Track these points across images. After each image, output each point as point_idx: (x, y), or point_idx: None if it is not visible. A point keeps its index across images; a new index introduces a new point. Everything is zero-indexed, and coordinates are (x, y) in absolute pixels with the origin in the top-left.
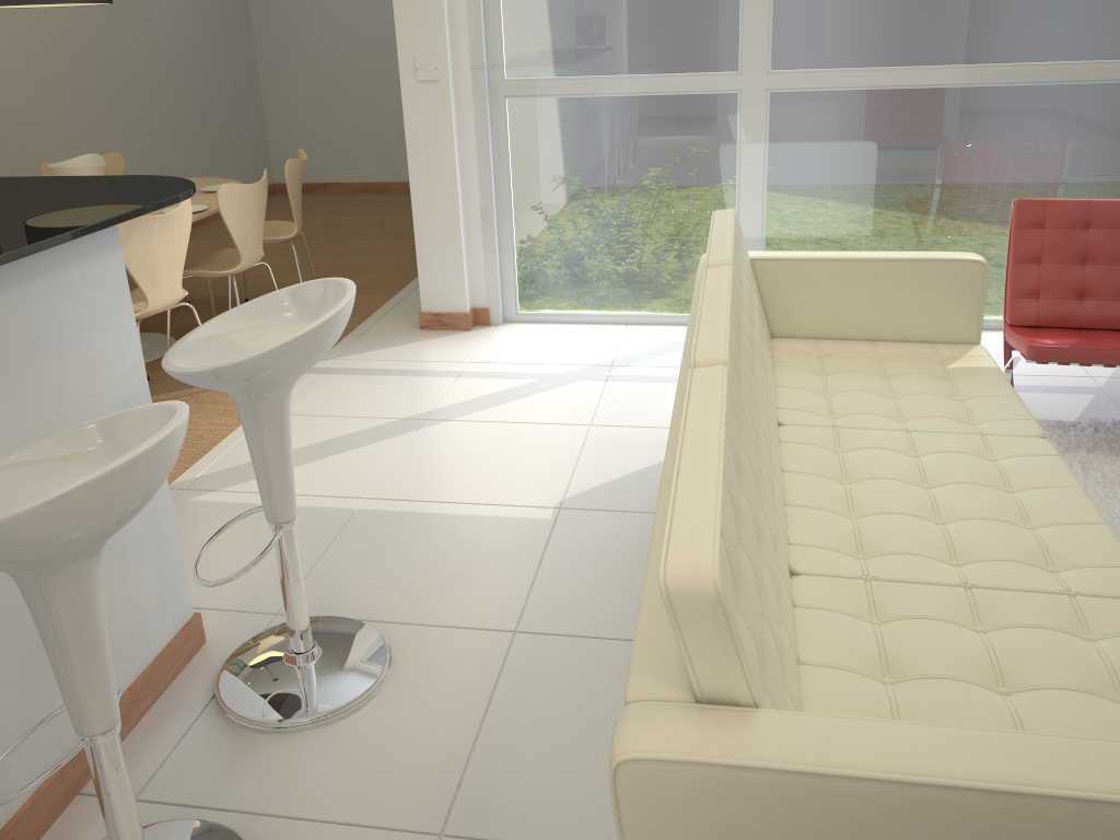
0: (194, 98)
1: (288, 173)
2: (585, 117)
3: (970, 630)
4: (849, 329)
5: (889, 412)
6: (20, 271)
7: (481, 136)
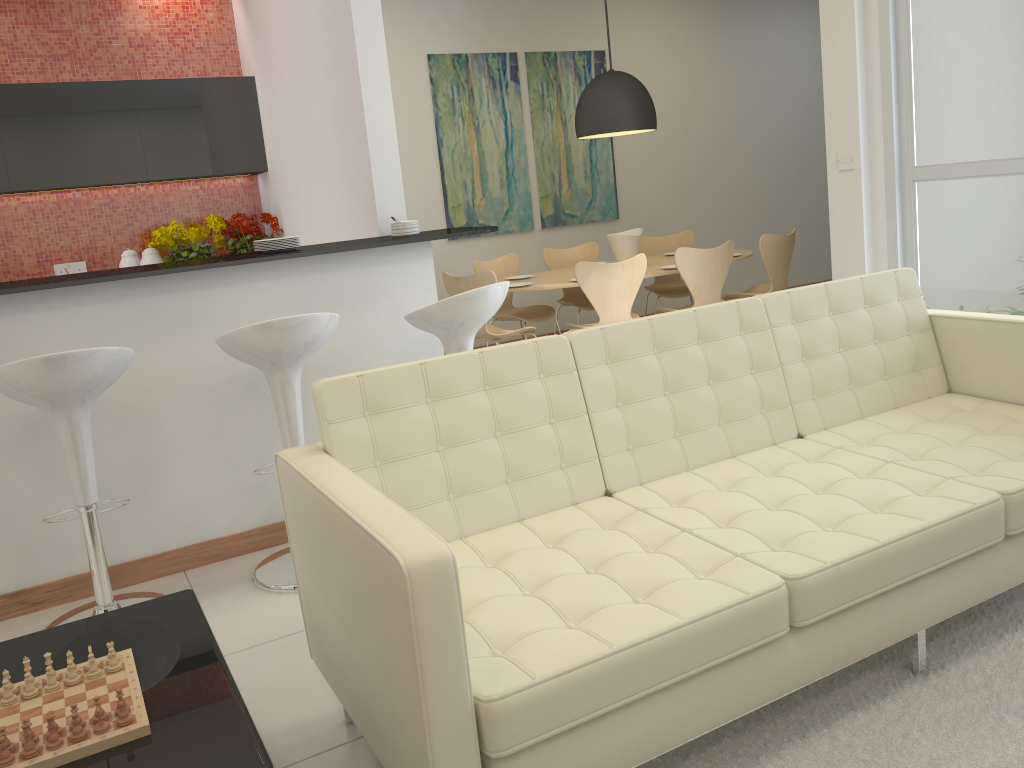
0: (815, 194)
1: (761, 244)
2: (981, 197)
3: (642, 548)
4: (1020, 394)
5: (913, 452)
6: (361, 261)
7: (890, 215)
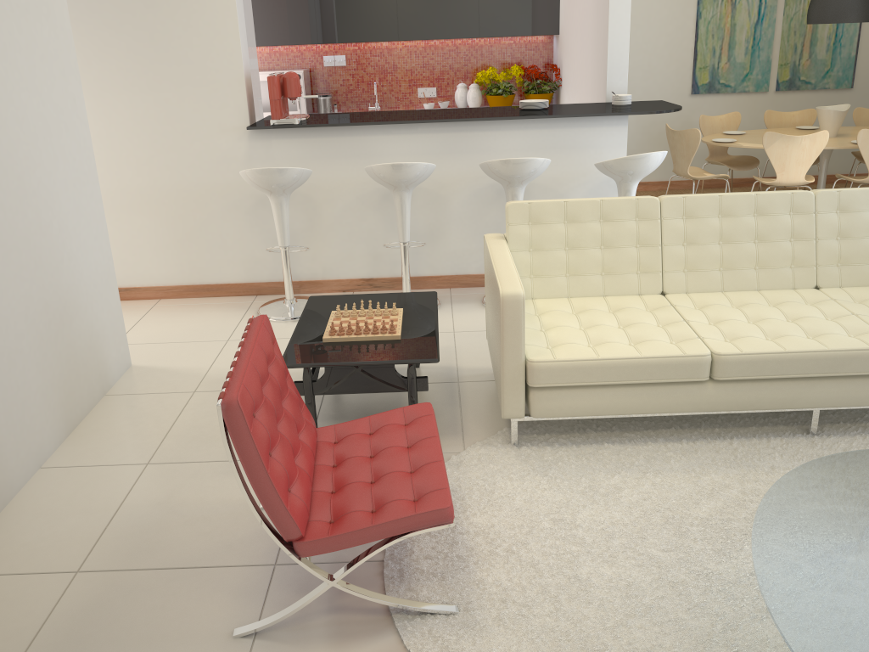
0: None
1: None
2: None
3: (656, 324)
4: None
5: None
6: (578, 123)
7: None
